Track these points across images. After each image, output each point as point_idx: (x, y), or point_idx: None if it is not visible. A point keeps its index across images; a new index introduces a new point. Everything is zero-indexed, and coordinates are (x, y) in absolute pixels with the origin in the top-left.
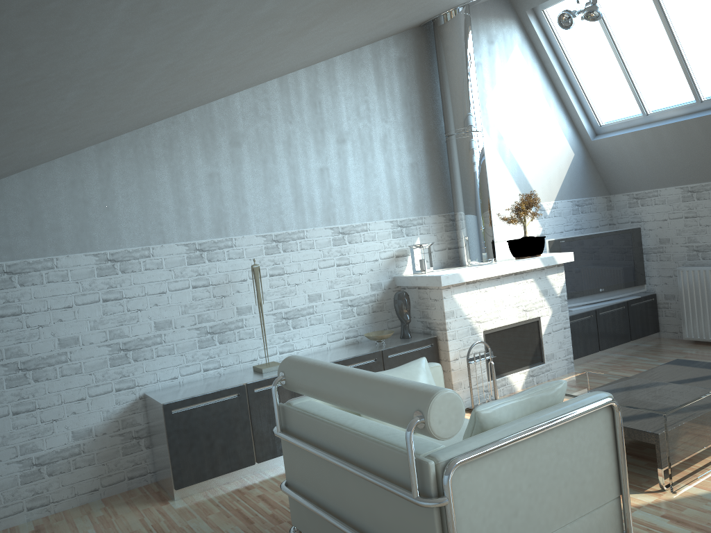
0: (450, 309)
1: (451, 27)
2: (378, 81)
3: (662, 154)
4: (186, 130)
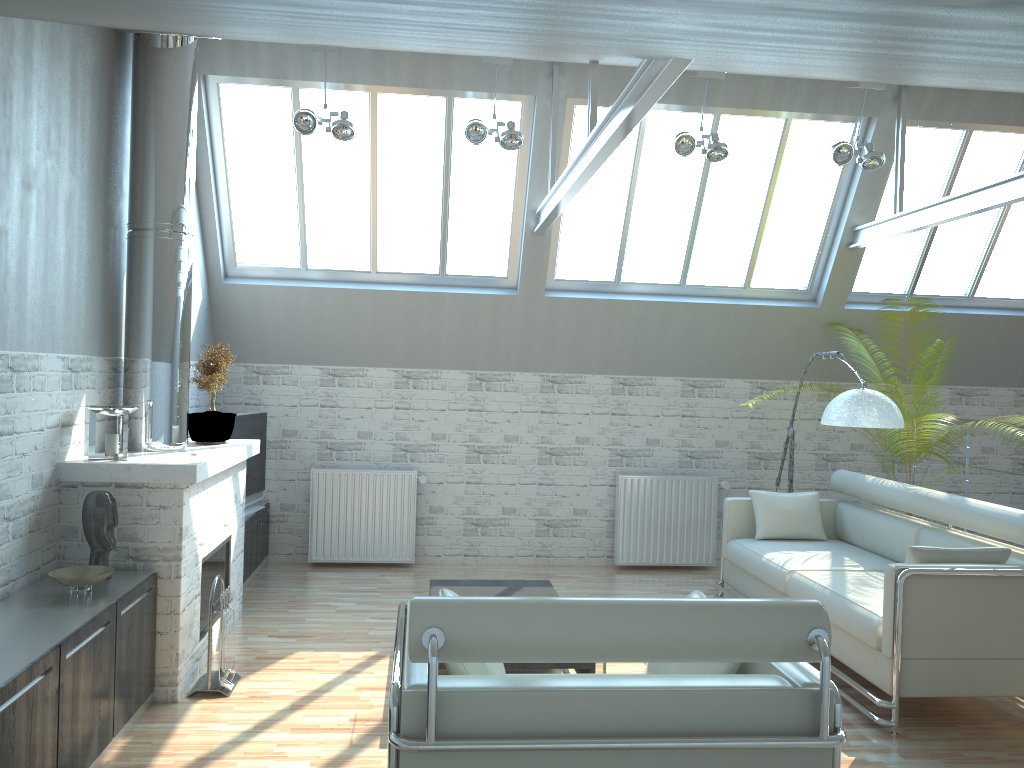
0: (187, 524)
1: (182, 61)
2: (72, 96)
3: (314, 322)
4: None
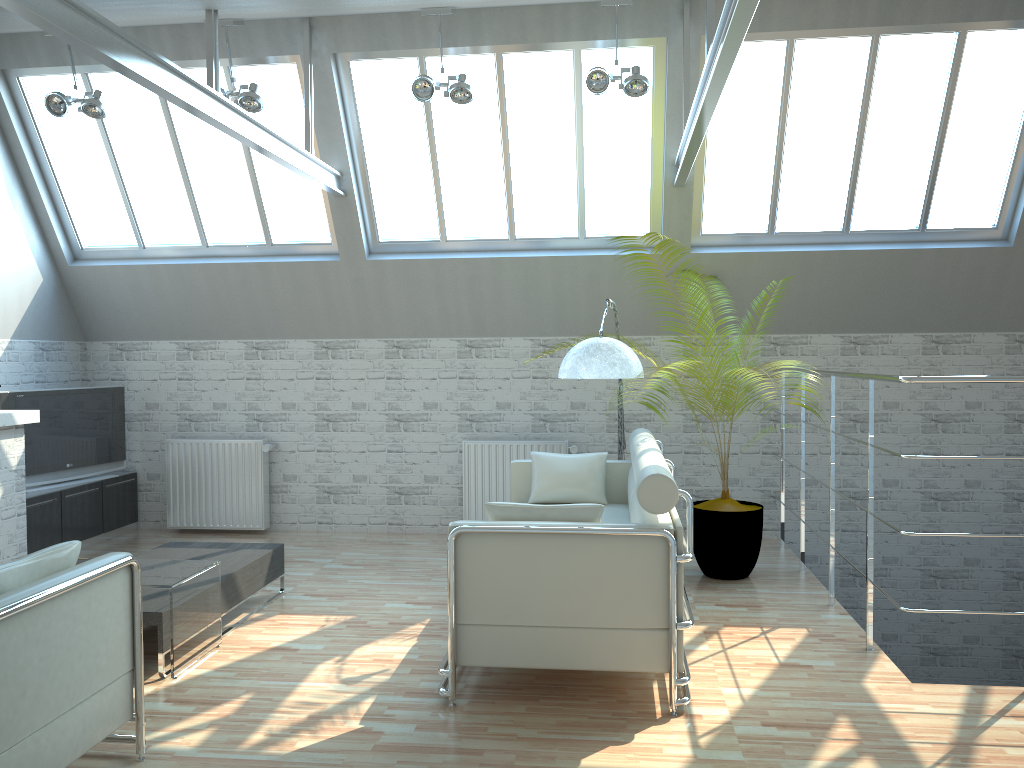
0: None
1: None
2: None
3: (159, 299)
4: None
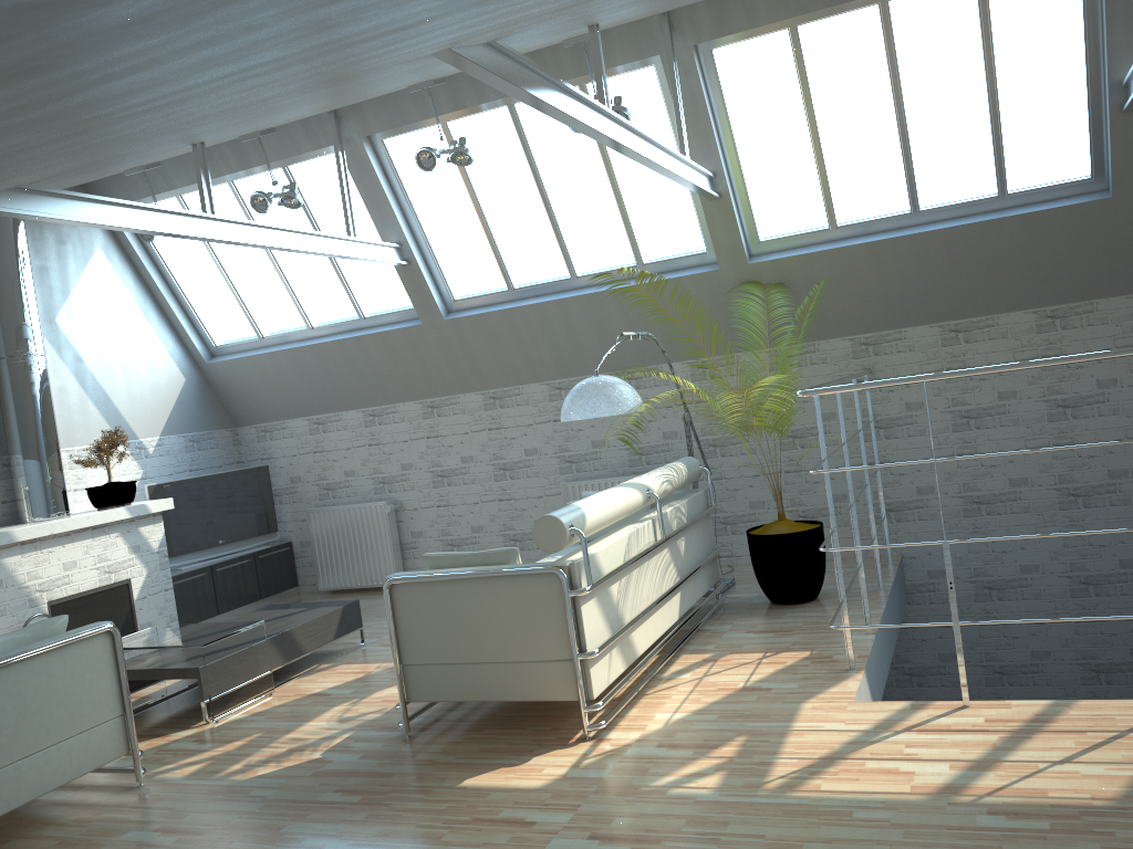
0: None
1: None
2: None
3: (283, 382)
4: None
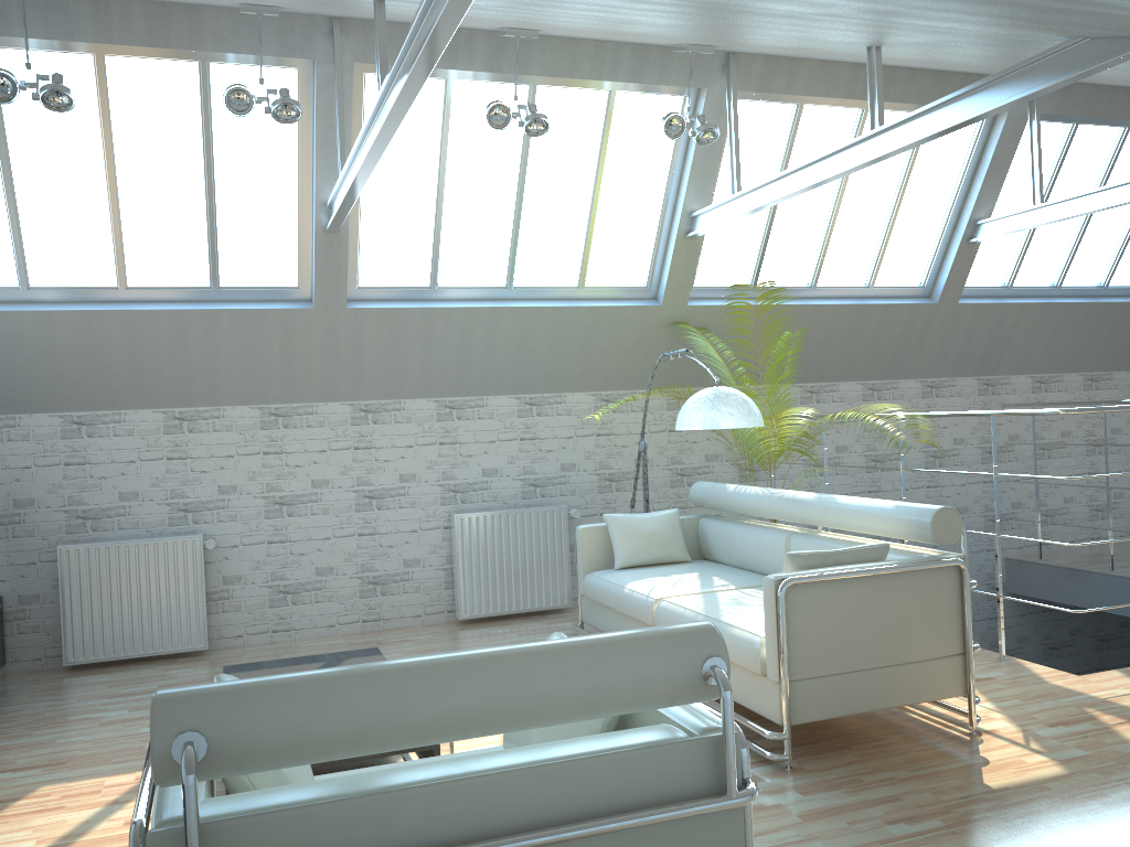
0: None
1: None
2: None
3: (45, 357)
4: None
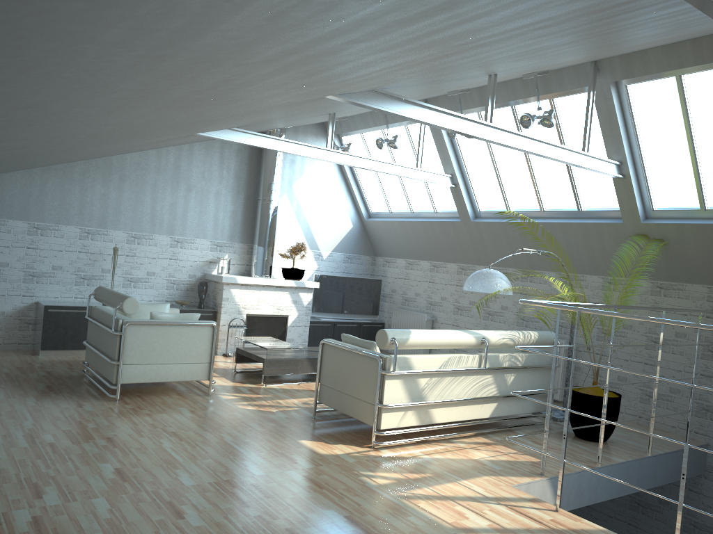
0: (227, 297)
1: None
2: (220, 160)
3: (396, 237)
4: (95, 168)
